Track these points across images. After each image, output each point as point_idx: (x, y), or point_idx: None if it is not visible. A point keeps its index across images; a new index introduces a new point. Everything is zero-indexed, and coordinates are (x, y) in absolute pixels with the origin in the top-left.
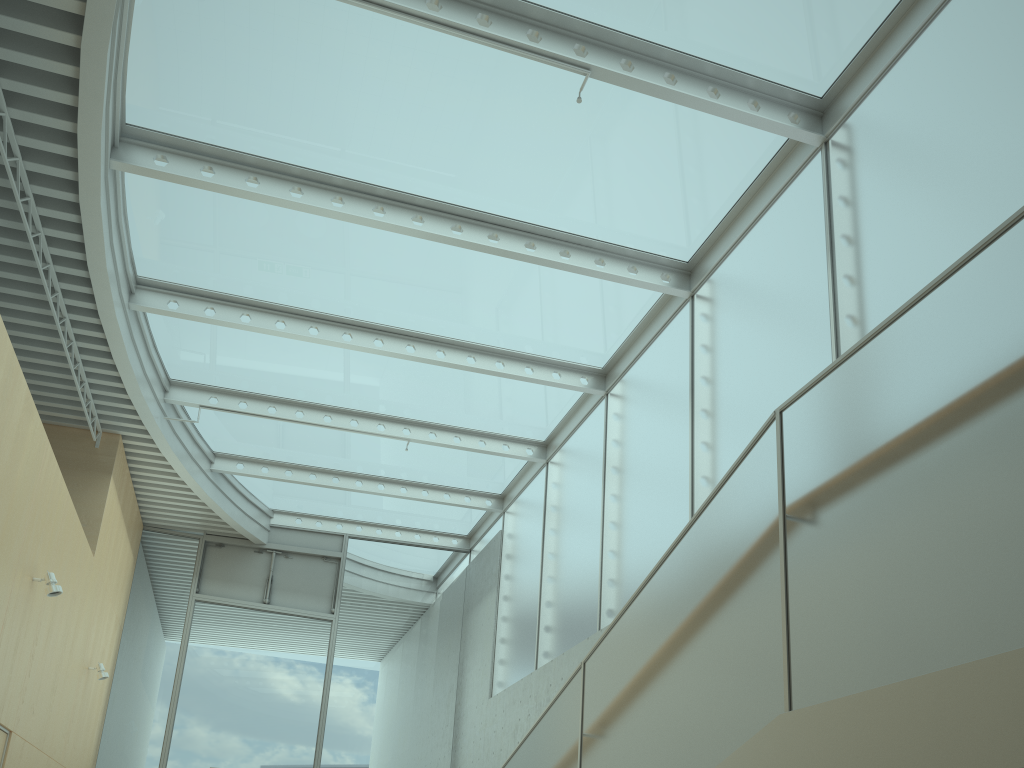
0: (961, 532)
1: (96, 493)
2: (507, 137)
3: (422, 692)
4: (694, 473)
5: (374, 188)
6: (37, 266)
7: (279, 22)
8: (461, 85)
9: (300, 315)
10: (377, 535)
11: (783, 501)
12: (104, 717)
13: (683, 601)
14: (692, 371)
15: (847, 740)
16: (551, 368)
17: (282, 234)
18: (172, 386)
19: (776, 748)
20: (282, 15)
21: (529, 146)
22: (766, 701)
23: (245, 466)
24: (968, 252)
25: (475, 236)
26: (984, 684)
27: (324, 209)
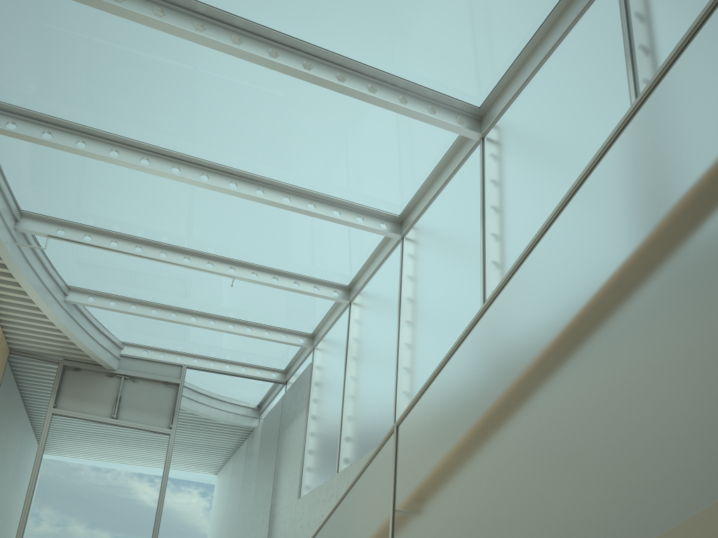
0: None
1: None
2: None
3: (243, 495)
4: (486, 287)
5: (194, 3)
6: None
7: None
8: None
9: (133, 147)
10: (210, 367)
11: None
12: None
13: (554, 309)
14: (483, 200)
15: None
16: (356, 213)
17: (110, 54)
18: (23, 217)
19: None
20: None
21: None
22: None
23: (95, 299)
24: None
25: (290, 62)
26: None
27: (144, 16)
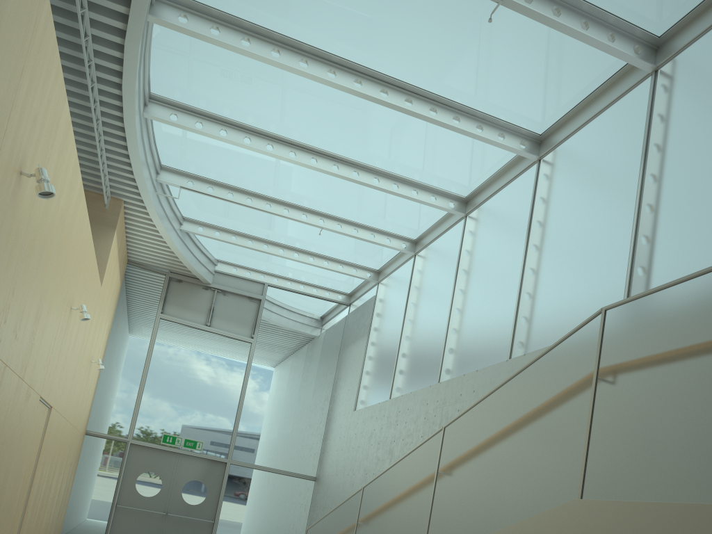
0: (706, 426)
1: (104, 241)
2: (432, 34)
3: (307, 399)
4: (521, 290)
5: (330, 56)
6: (88, 85)
7: None
8: None
9: (261, 134)
10: (287, 286)
11: (597, 369)
12: (95, 392)
13: (520, 410)
14: (531, 216)
15: (614, 526)
16: (430, 193)
17: (259, 78)
18: (162, 170)
19: (569, 518)
20: None
21: (446, 42)
22: (566, 488)
23: (204, 229)
24: None
25: (396, 99)
26: (702, 518)
27: (294, 68)
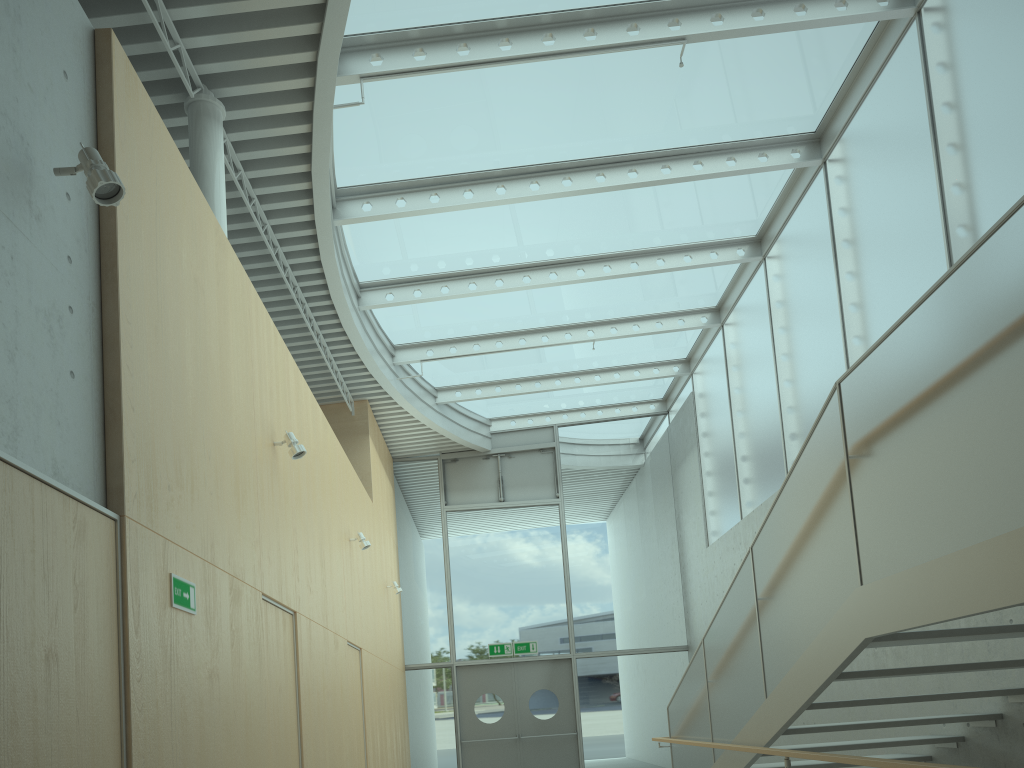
0: (923, 483)
1: (362, 452)
2: (627, 98)
3: (647, 550)
4: (846, 336)
5: (527, 168)
6: (300, 311)
7: (434, 88)
8: (581, 77)
9: (486, 273)
10: (582, 419)
11: (846, 447)
12: (401, 619)
13: (802, 508)
14: (833, 238)
15: (885, 604)
16: (707, 250)
17: (461, 221)
18: (396, 350)
19: (856, 609)
20: (436, 83)
21: (647, 97)
22: (850, 579)
23: (462, 393)
24: (914, 304)
25: (617, 178)
26: (935, 573)
27: (492, 201)
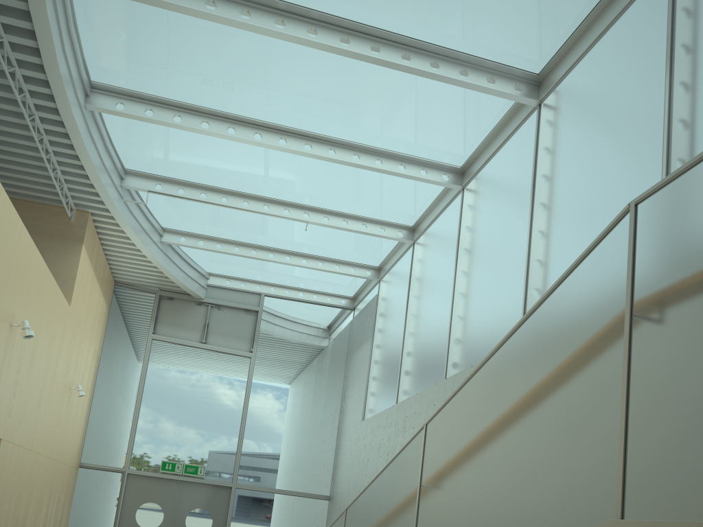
0: None
1: (71, 257)
2: None
3: (314, 412)
4: (530, 257)
5: (276, 2)
6: (3, 68)
7: None
8: None
9: (221, 117)
10: (285, 295)
11: (631, 299)
12: (87, 421)
13: (518, 386)
14: (535, 170)
15: None
16: (420, 166)
17: (202, 45)
18: (127, 174)
19: None
20: None
21: None
22: (596, 501)
23: (186, 239)
24: None
25: (360, 47)
26: None
27: (233, 20)
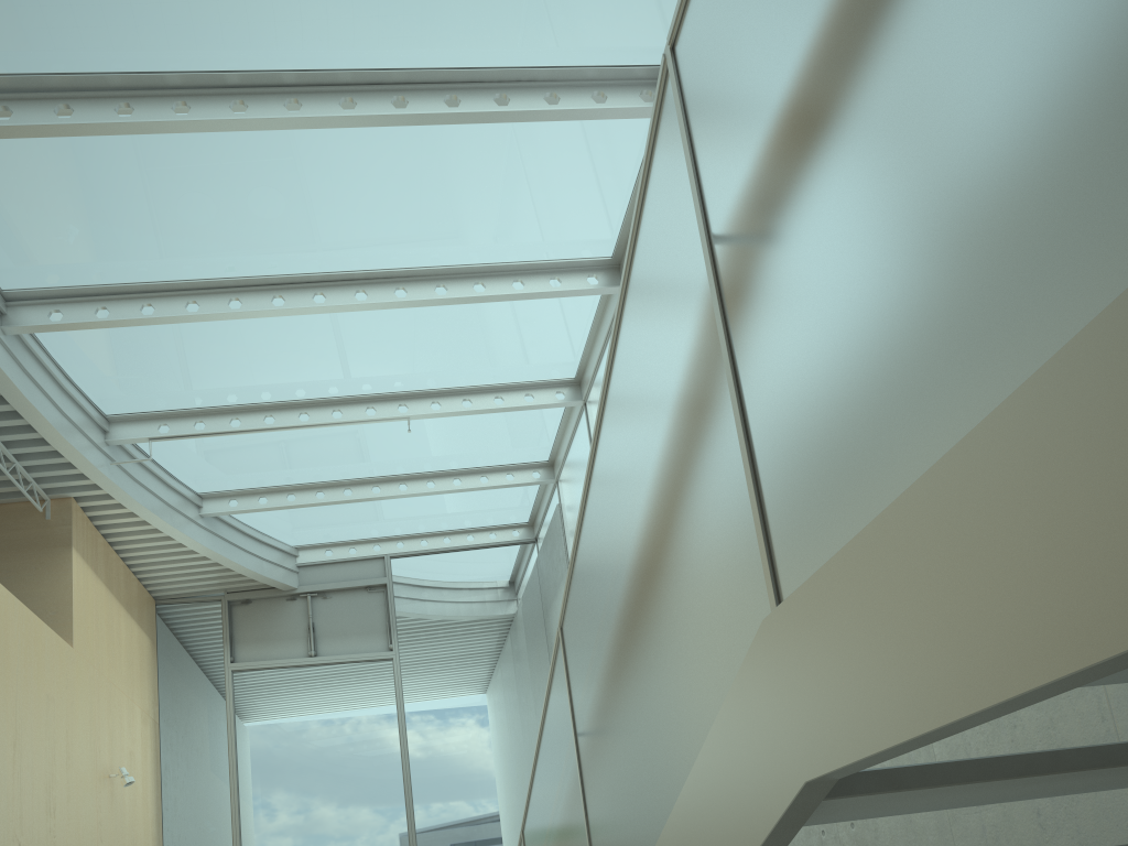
0: None
1: (59, 572)
2: None
3: (515, 718)
4: None
5: (223, 76)
6: None
7: None
8: None
9: (214, 288)
10: (423, 547)
11: (703, 210)
12: (160, 825)
13: (627, 478)
14: None
15: (873, 636)
16: (546, 275)
17: (142, 180)
18: (112, 424)
19: (769, 690)
20: None
21: None
22: (746, 604)
23: (239, 502)
24: None
25: (375, 106)
26: None
27: (165, 122)
